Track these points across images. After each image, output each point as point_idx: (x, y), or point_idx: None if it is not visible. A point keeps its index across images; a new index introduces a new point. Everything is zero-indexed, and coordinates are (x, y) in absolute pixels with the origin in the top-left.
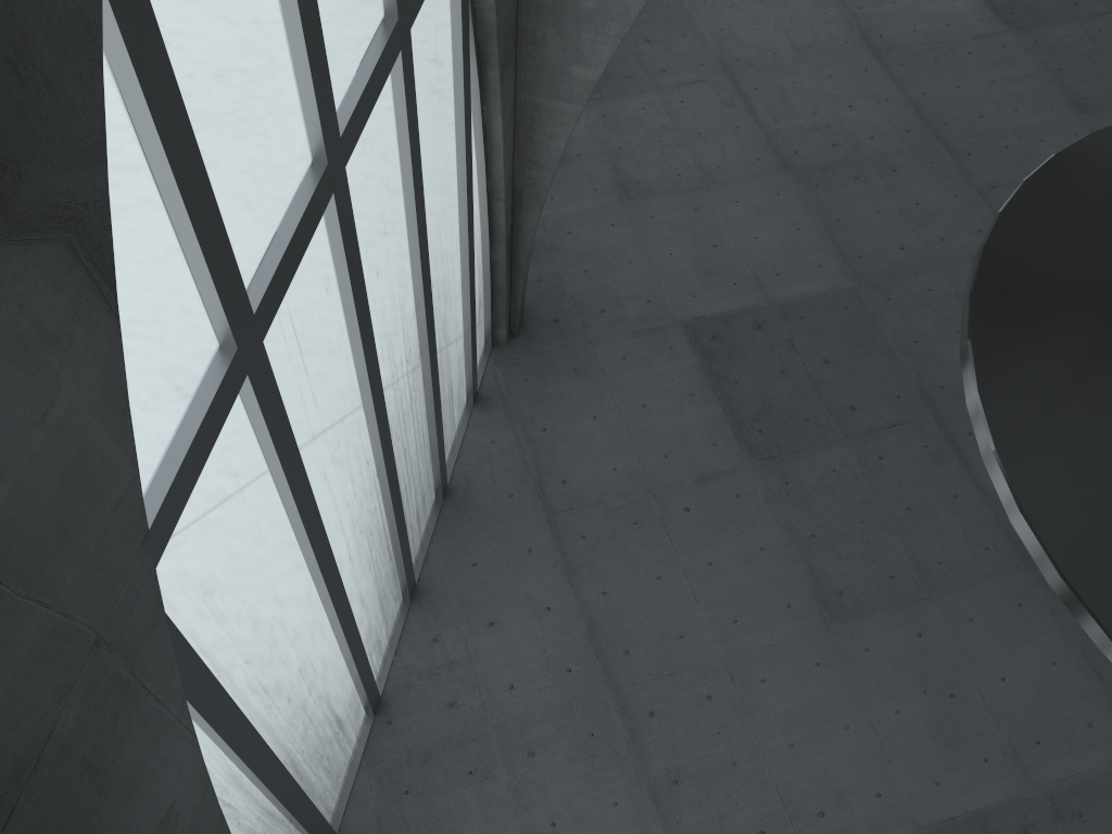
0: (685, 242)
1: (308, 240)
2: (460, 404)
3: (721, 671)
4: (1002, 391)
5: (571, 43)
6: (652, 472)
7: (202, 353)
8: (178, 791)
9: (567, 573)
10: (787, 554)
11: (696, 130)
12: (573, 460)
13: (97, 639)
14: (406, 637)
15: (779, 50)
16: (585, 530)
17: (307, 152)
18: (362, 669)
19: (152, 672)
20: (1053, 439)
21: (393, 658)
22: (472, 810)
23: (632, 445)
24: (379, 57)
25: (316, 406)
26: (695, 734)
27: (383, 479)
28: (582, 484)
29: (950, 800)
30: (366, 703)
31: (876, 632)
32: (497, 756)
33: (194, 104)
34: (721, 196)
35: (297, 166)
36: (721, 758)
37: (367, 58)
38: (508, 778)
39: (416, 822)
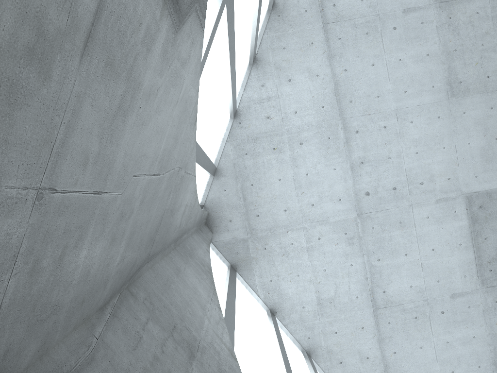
0: None
1: None
2: None
3: (393, 116)
4: None
5: None
6: (381, 4)
7: None
8: (189, 197)
9: (328, 58)
10: (439, 59)
11: None
12: None
13: (178, 169)
14: (249, 83)
15: None
16: (341, 35)
17: None
18: (234, 104)
19: (189, 166)
20: None
21: (243, 92)
22: (273, 165)
23: None
24: None
25: None
26: (375, 143)
27: (255, 15)
28: (343, 8)
29: (479, 184)
30: (231, 115)
31: (471, 105)
32: (286, 143)
33: None
34: None
35: None
36: (384, 155)
37: None
38: (290, 153)
39: (249, 167)
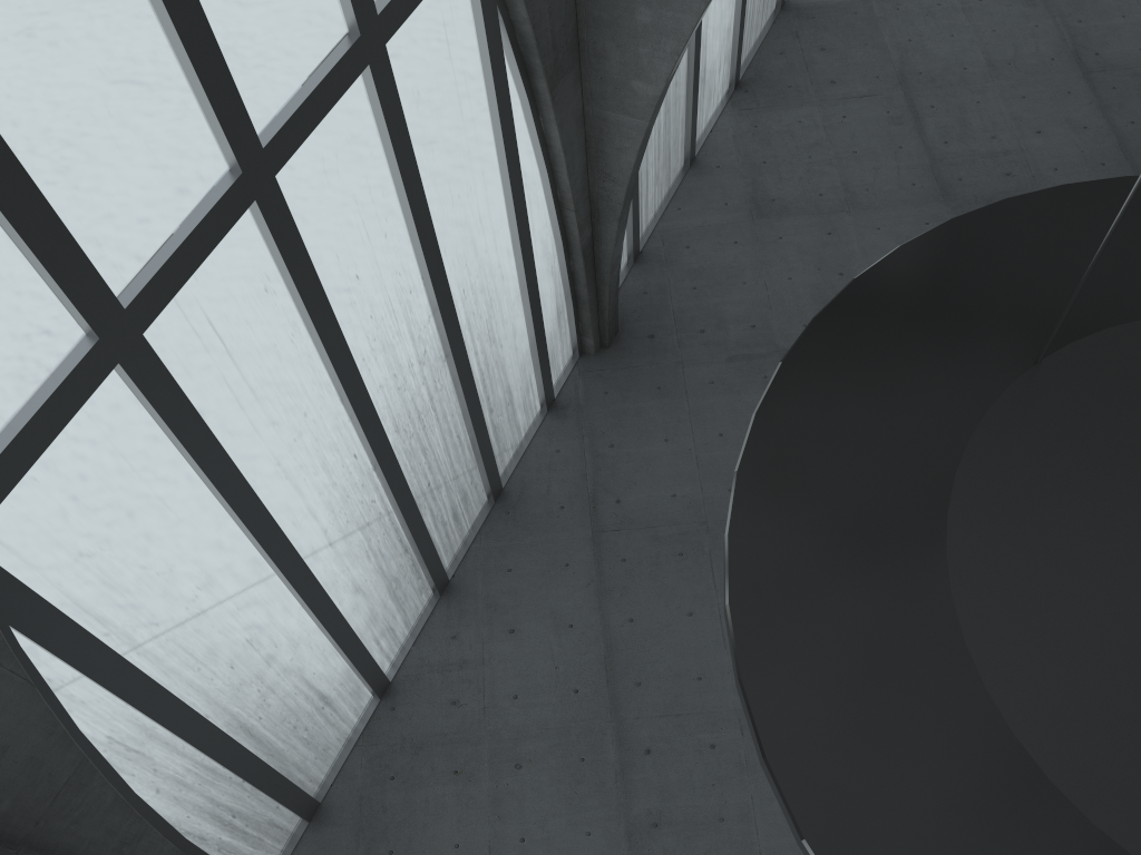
0: (809, 267)
1: (215, 243)
2: (529, 409)
3: (732, 722)
4: (765, 474)
5: (630, 57)
6: (711, 505)
7: (57, 340)
8: (4, 725)
9: (598, 594)
10: None
11: (852, 148)
12: (633, 481)
13: None
14: (428, 630)
15: (969, 65)
16: (628, 553)
17: (221, 161)
18: (352, 652)
19: None
20: (799, 533)
21: (411, 647)
22: (449, 809)
23: (698, 474)
24: (328, 72)
25: (257, 397)
26: (688, 781)
27: (380, 474)
28: (636, 507)
29: None
30: (367, 685)
31: None
32: (485, 761)
33: (27, 119)
34: (862, 221)
35: (203, 174)
36: (709, 811)
37: (317, 72)
38: (490, 785)
39: (394, 808)
